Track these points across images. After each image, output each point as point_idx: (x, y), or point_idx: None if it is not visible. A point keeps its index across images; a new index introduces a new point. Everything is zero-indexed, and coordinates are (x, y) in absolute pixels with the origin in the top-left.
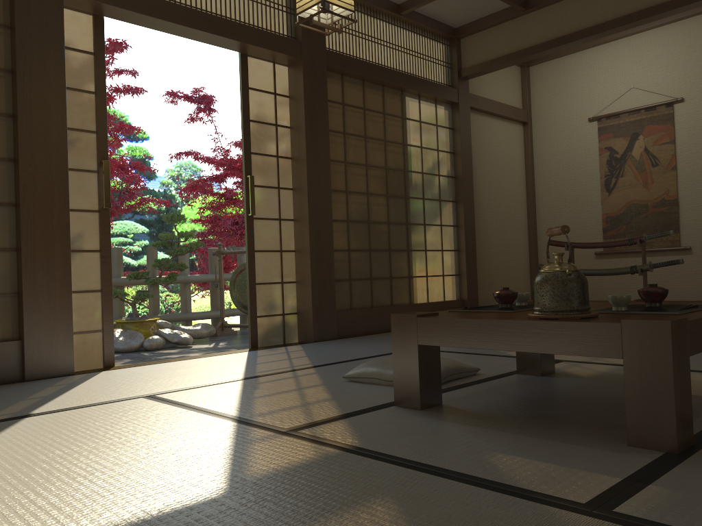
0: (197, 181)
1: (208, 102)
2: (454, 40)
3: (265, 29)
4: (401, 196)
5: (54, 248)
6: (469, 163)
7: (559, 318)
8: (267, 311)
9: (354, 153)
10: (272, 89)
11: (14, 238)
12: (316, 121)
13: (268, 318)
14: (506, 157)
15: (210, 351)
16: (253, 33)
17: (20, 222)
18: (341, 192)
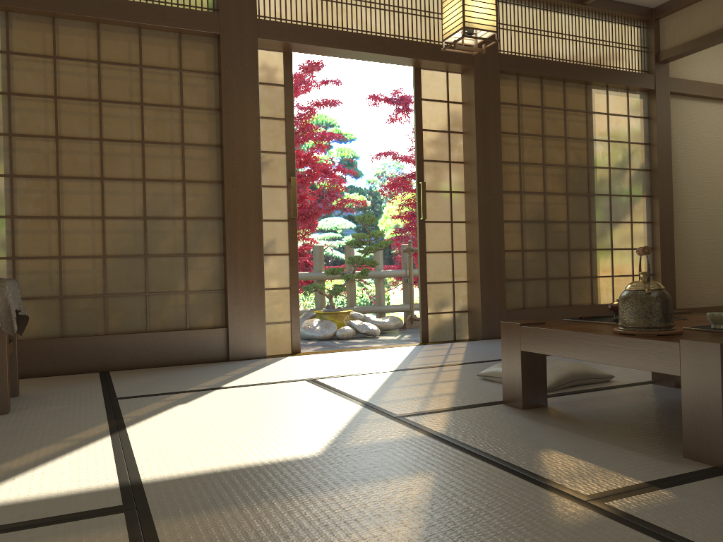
0: (397, 179)
1: (406, 103)
2: (651, 22)
3: (437, 41)
4: (583, 193)
5: (251, 254)
6: (667, 154)
7: (635, 334)
8: (438, 308)
9: (529, 153)
10: (445, 97)
11: (222, 245)
12: (487, 125)
13: (438, 315)
14: (719, 143)
15: (392, 342)
16: (424, 48)
17: (225, 232)
18: (514, 193)
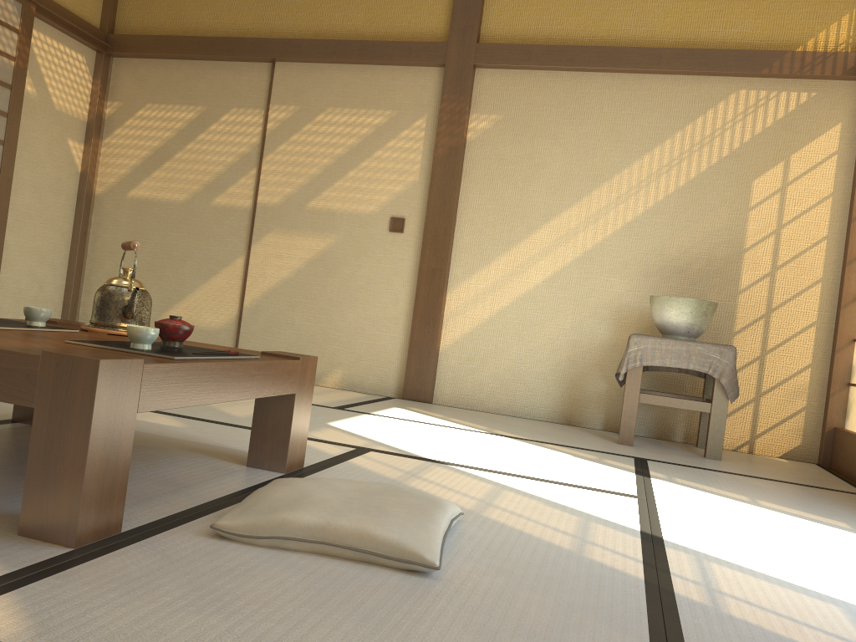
0: None
1: None
2: None
3: None
4: None
5: None
6: None
7: None
8: None
9: None
10: None
11: None
12: None
13: None
14: None
15: None
16: None
17: None
18: None
